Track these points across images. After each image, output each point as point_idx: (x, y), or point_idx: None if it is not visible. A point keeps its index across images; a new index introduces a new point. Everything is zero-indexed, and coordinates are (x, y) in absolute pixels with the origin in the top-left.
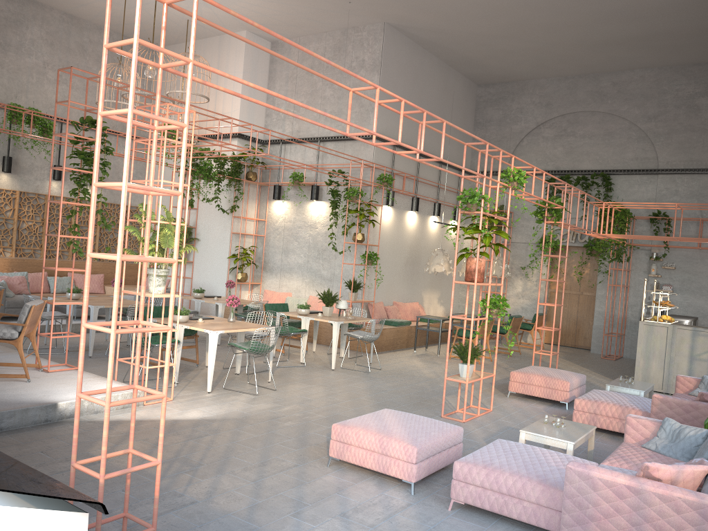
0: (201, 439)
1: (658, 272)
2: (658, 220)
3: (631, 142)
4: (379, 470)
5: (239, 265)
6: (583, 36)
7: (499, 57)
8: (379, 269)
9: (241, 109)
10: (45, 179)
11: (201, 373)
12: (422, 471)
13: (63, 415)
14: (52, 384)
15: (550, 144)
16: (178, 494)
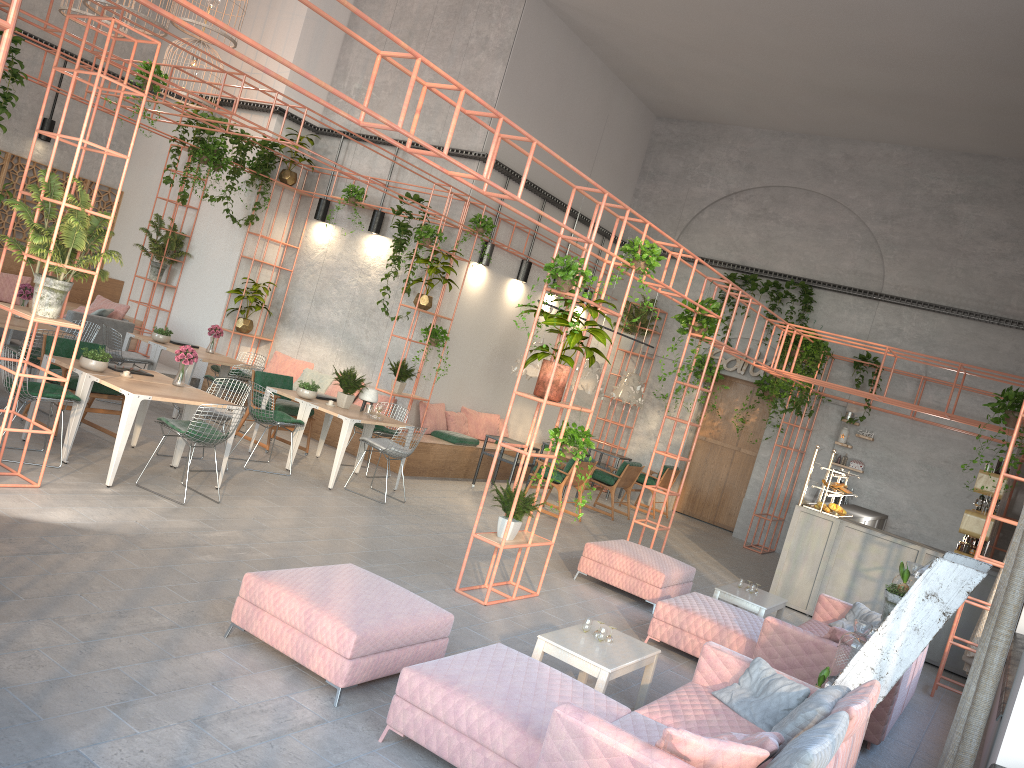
0: (44, 557)
1: (849, 440)
2: (865, 367)
3: (853, 246)
4: (296, 658)
5: (244, 307)
6: (814, 76)
7: (691, 81)
8: (448, 356)
9: (292, 73)
10: None
11: None
12: (361, 673)
13: None
14: None
15: (739, 226)
16: None
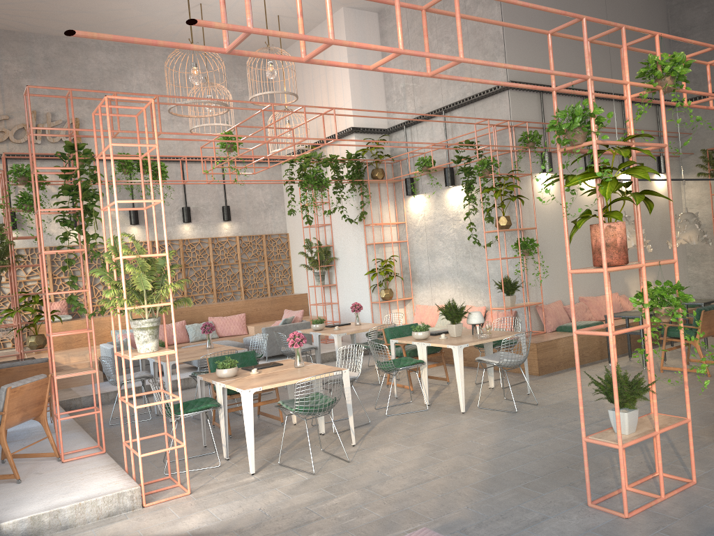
0: None
1: None
2: None
3: None
4: None
5: (383, 281)
6: None
7: None
8: (547, 259)
9: (353, 99)
10: (176, 224)
11: (278, 436)
12: None
13: None
14: (41, 484)
15: None
16: None
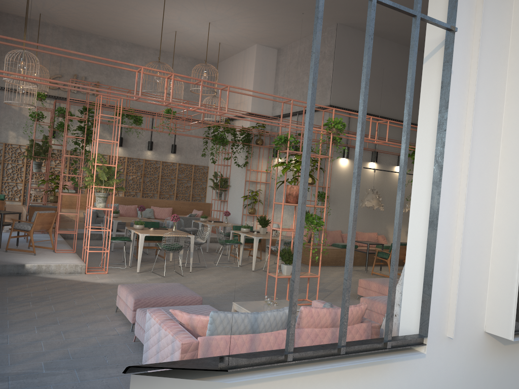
0: (77, 291)
1: None
2: None
3: None
4: (124, 314)
5: (252, 203)
6: None
7: None
8: (337, 206)
9: (253, 97)
10: (143, 150)
11: (159, 264)
12: None
13: (29, 272)
14: (44, 257)
15: None
16: (4, 309)
